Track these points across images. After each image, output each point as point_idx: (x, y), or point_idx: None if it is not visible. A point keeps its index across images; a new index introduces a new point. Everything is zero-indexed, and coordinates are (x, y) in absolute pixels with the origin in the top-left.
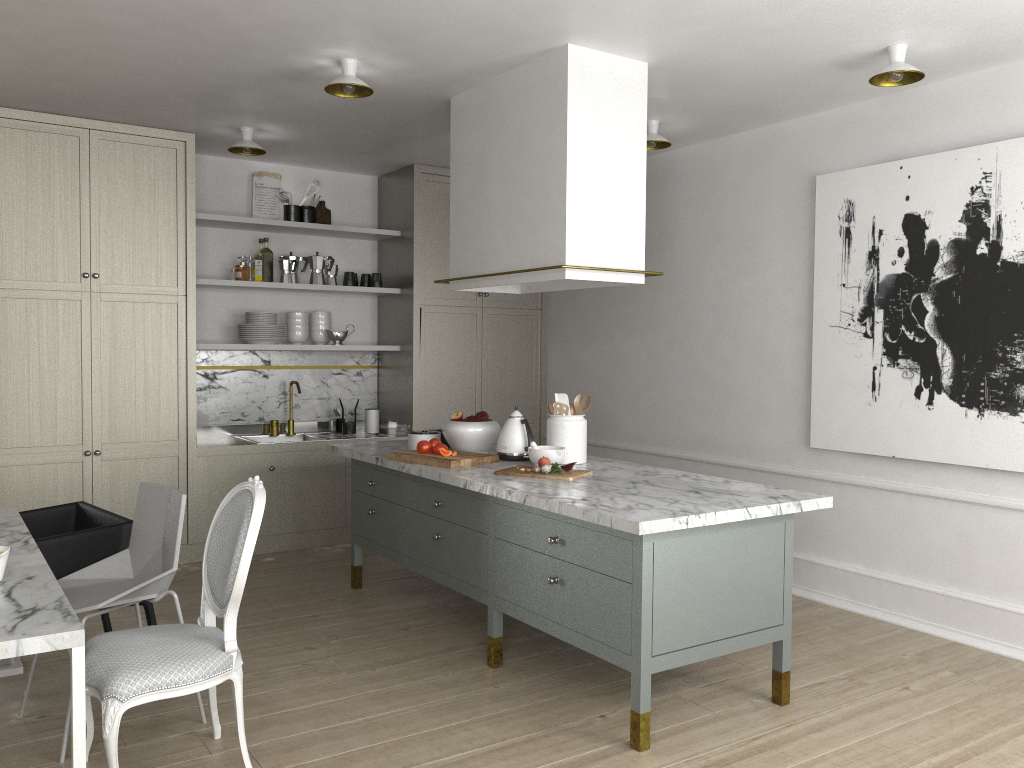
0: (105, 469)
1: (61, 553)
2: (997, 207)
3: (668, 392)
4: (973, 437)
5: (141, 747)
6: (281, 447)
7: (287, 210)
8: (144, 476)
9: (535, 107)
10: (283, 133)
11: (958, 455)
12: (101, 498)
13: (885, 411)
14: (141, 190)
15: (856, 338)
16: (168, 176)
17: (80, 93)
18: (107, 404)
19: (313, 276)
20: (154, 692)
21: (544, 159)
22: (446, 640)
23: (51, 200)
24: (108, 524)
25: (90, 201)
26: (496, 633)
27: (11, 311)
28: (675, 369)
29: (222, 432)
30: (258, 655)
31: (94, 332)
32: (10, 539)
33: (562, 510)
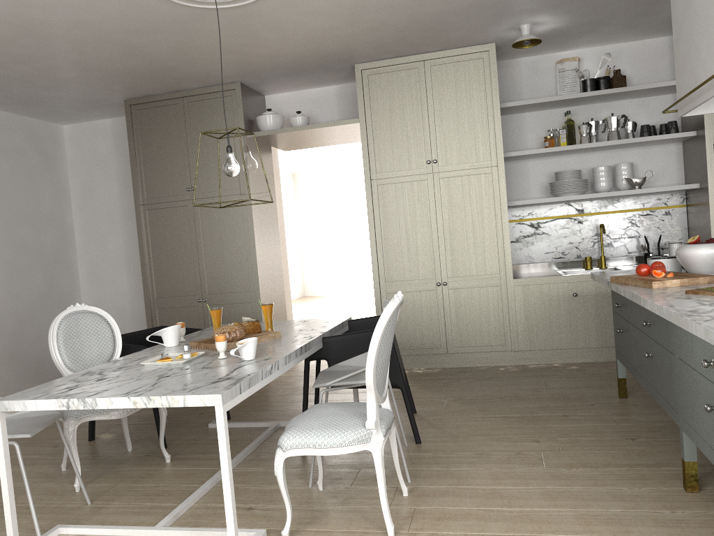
0: (451, 295)
1: (340, 347)
2: None
3: None
4: None
5: (357, 489)
6: (581, 277)
7: (583, 84)
8: (477, 300)
9: None
10: (555, 20)
11: None
12: (449, 315)
13: None
14: (460, 95)
15: None
16: (478, 80)
17: (398, 36)
18: (449, 250)
19: (609, 134)
20: (304, 449)
21: None
22: (662, 456)
23: (404, 115)
24: None
25: (427, 110)
26: (688, 457)
27: (387, 193)
28: None
29: (547, 268)
30: (493, 439)
31: (436, 200)
32: (308, 335)
33: (692, 329)
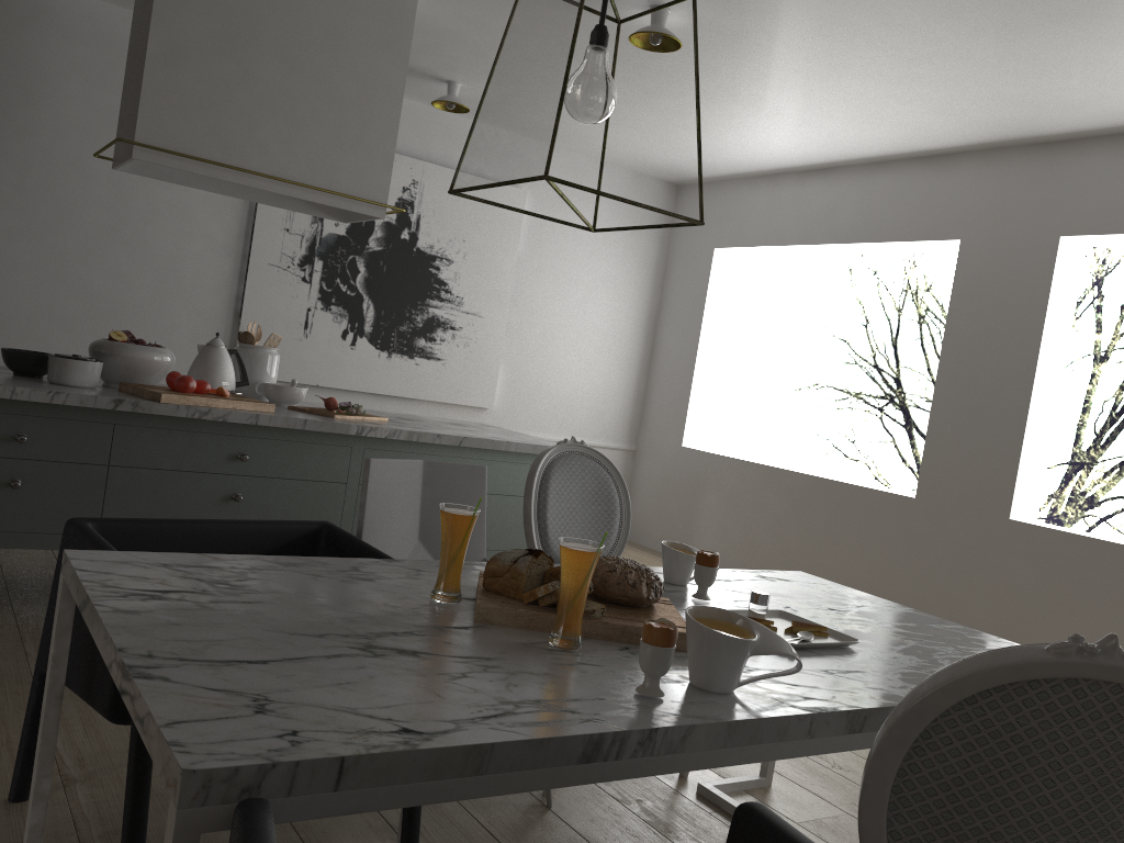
0: None
1: None
2: (419, 209)
3: (7, 296)
4: (382, 372)
5: None
6: None
7: None
8: None
9: (360, 16)
10: None
11: (370, 385)
12: None
13: (314, 347)
14: None
15: (294, 280)
16: None
17: None
18: None
19: None
20: None
21: (367, 81)
22: None
23: None
24: (261, 539)
25: None
26: None
27: None
28: (25, 268)
29: None
30: None
31: None
32: (437, 567)
33: (510, 447)
